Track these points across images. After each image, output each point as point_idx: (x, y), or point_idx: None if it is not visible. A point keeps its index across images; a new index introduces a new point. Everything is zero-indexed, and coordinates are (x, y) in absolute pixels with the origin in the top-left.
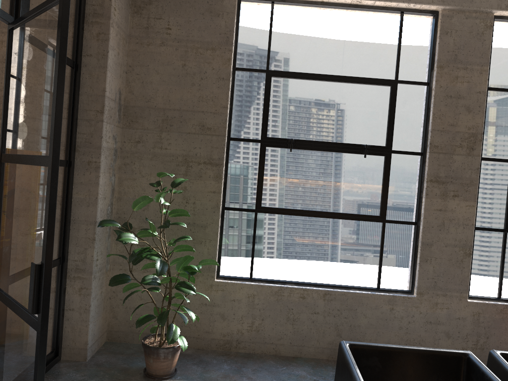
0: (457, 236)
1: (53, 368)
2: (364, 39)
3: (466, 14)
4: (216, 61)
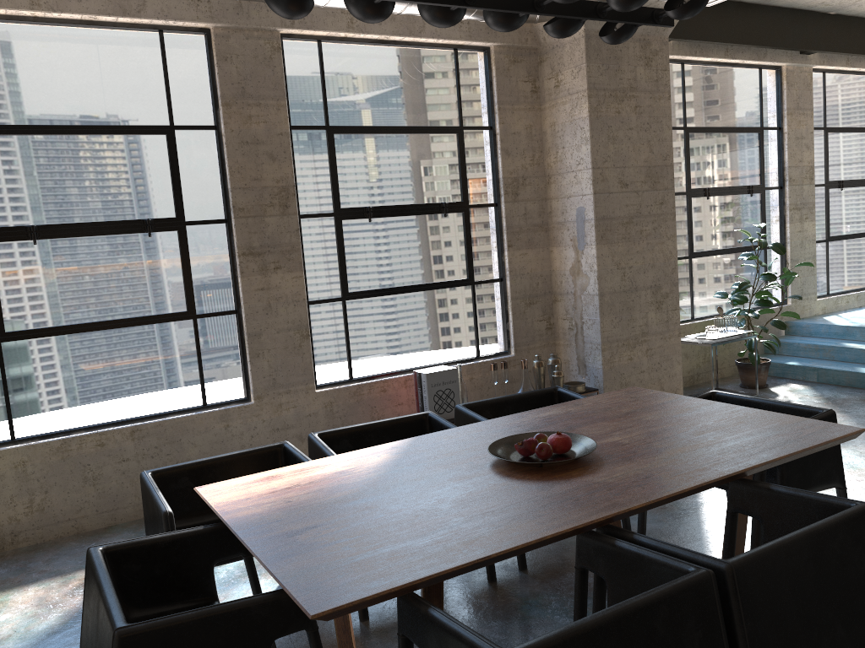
0: (289, 318)
1: None
2: (114, 70)
3: (245, 33)
4: None
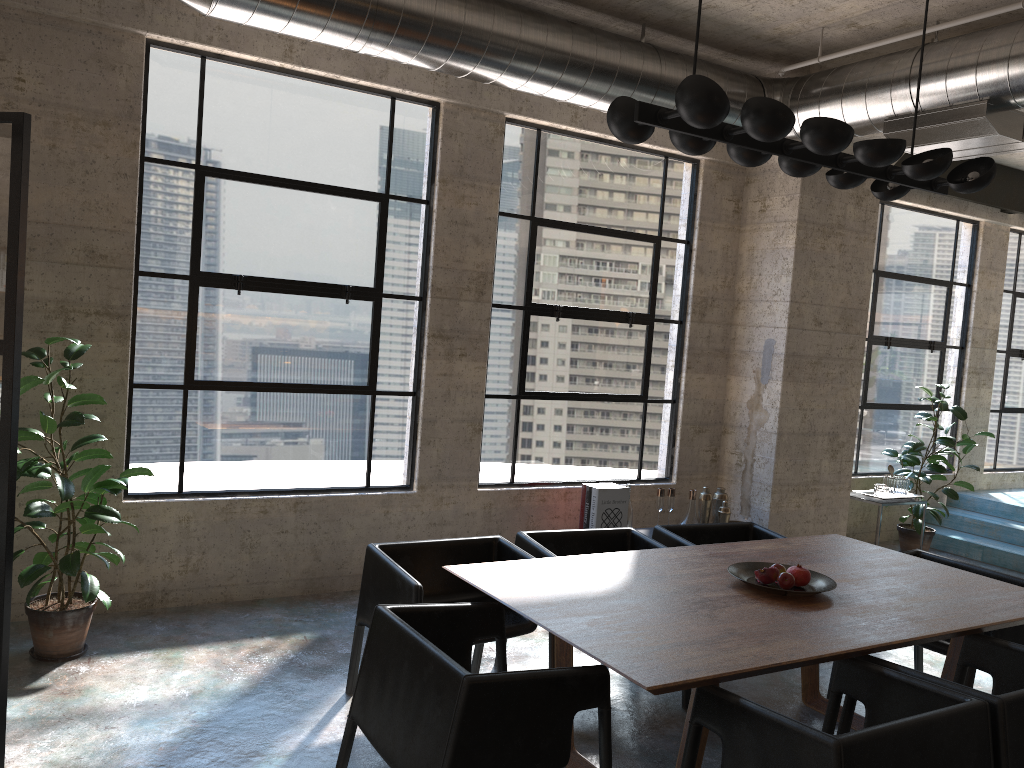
0: (465, 408)
1: None
2: (343, 131)
3: (473, 113)
4: (112, 144)
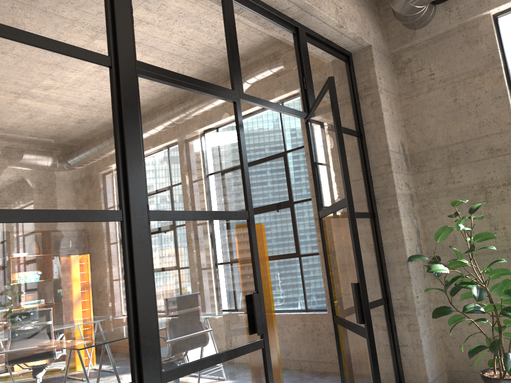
0: None
1: None
2: None
3: None
4: (486, 83)
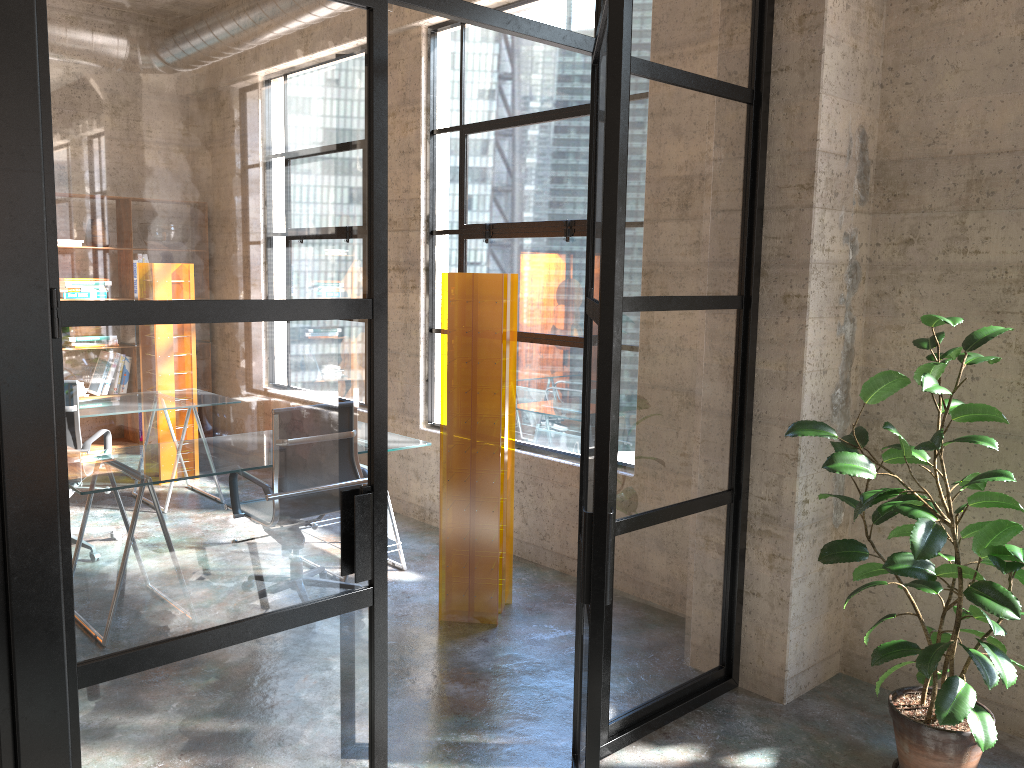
0: None
1: (717, 700)
2: None
3: None
4: None
